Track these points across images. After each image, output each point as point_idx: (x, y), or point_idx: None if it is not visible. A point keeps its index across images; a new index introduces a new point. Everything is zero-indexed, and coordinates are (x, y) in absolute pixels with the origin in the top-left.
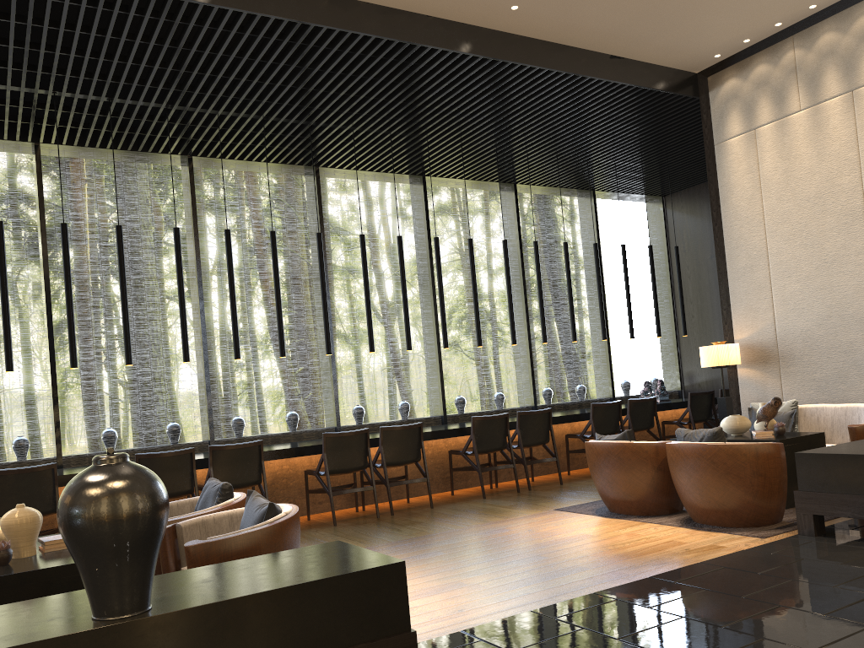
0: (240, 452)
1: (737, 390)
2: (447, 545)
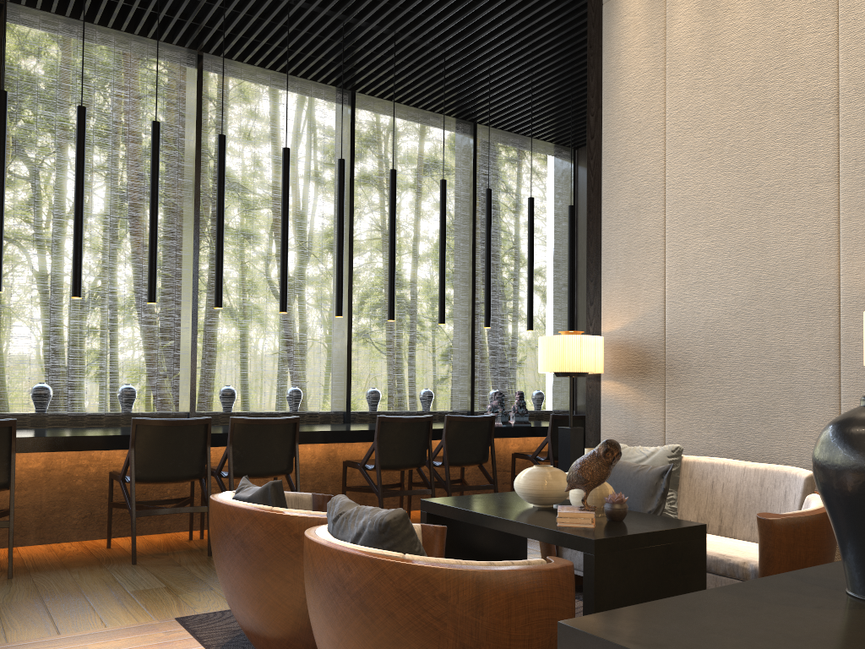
0: None
1: (599, 417)
2: None
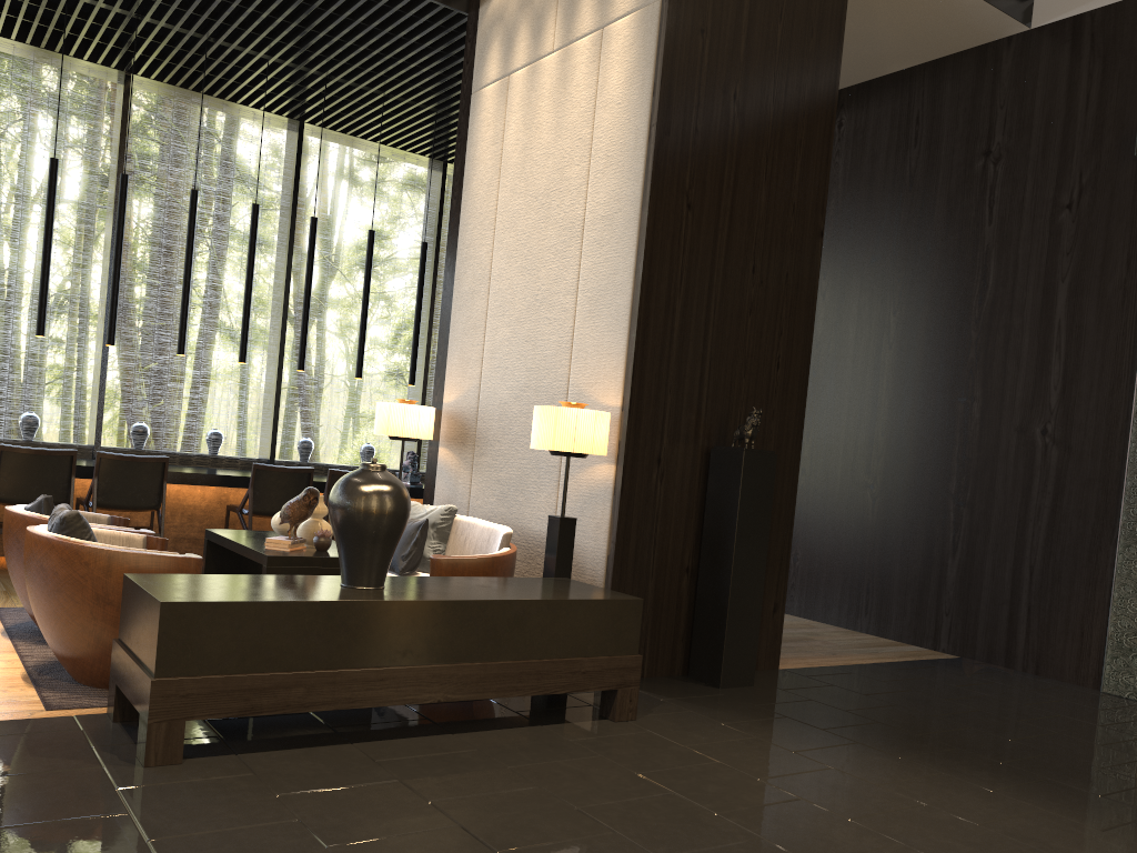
0: None
1: (435, 480)
2: None
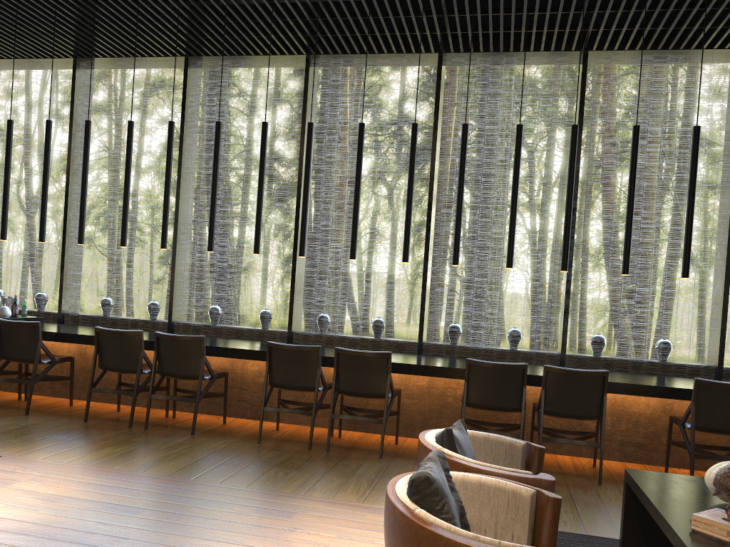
0: (180, 344)
1: None
2: (182, 506)
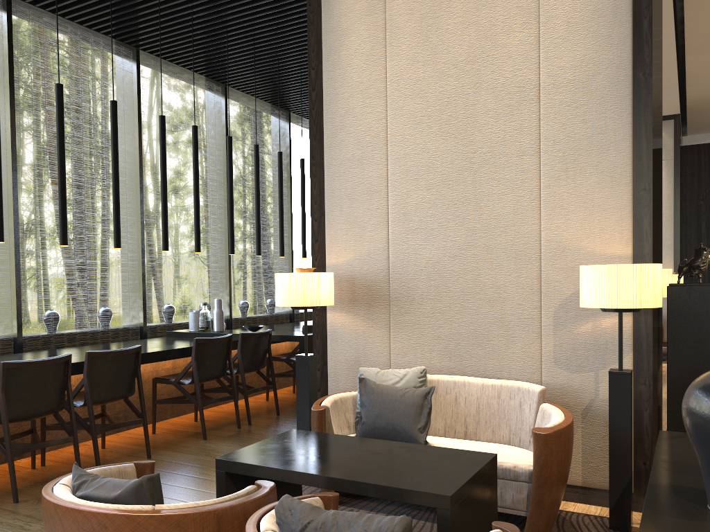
0: None
1: None
2: None
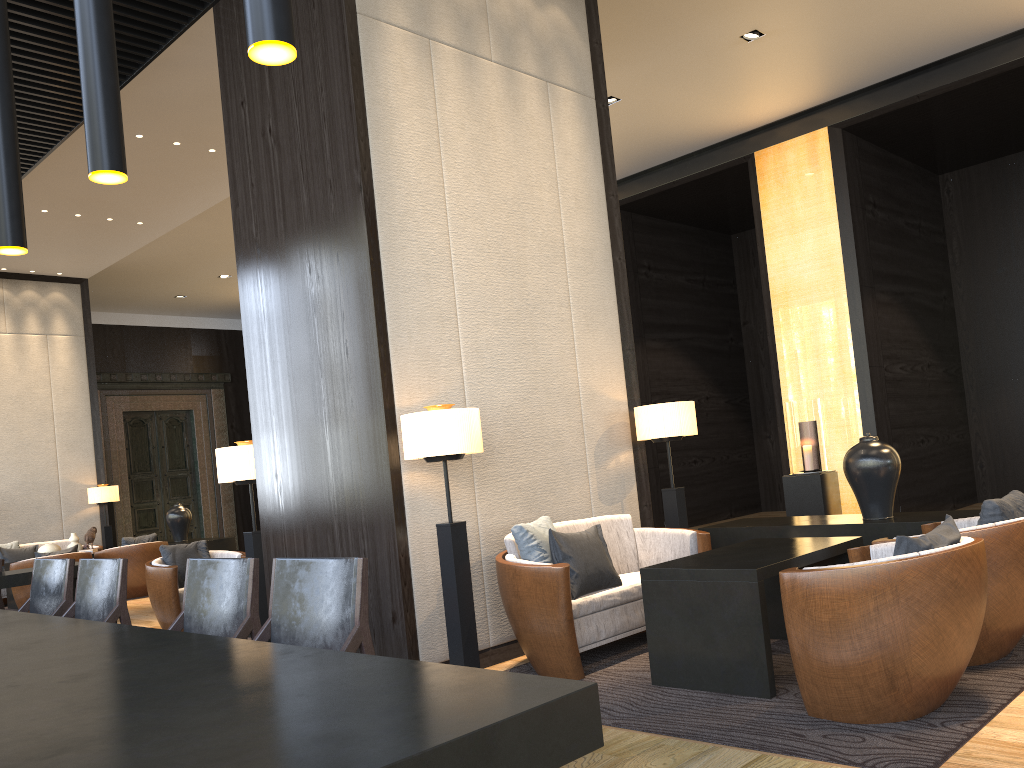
0: None
1: None
2: None
